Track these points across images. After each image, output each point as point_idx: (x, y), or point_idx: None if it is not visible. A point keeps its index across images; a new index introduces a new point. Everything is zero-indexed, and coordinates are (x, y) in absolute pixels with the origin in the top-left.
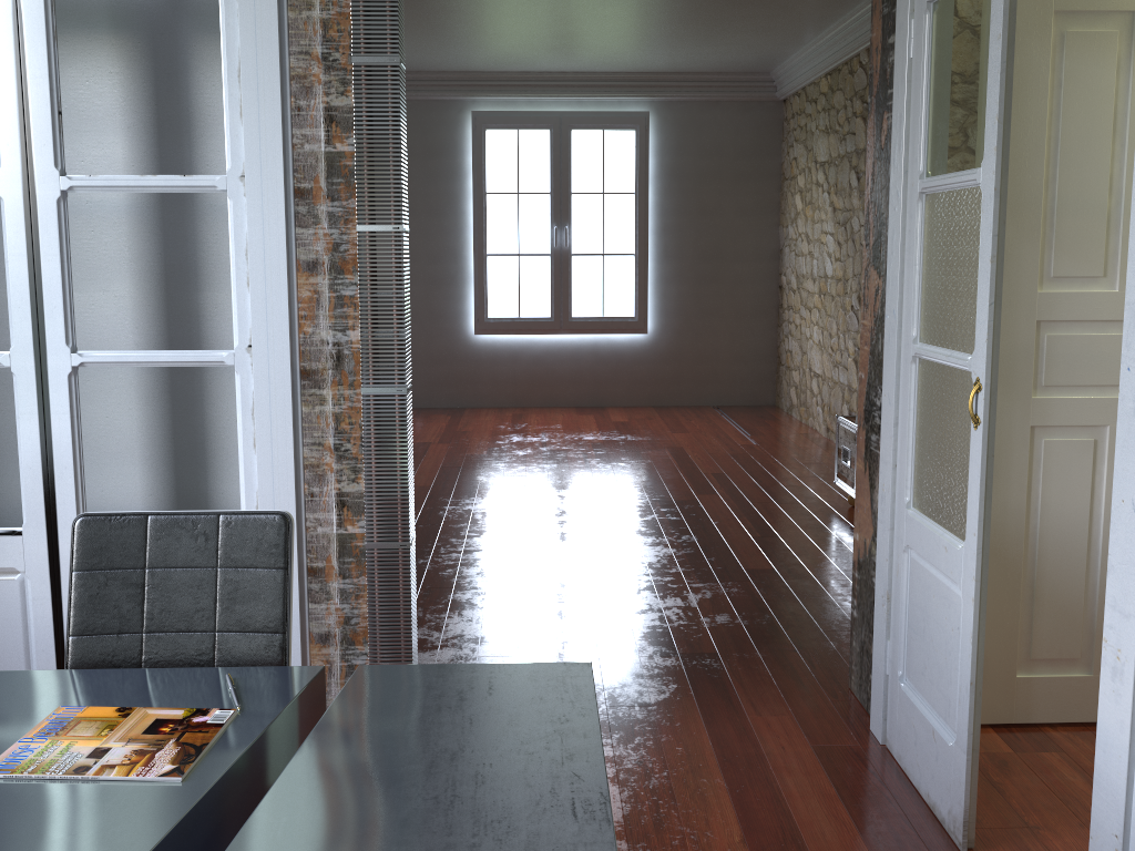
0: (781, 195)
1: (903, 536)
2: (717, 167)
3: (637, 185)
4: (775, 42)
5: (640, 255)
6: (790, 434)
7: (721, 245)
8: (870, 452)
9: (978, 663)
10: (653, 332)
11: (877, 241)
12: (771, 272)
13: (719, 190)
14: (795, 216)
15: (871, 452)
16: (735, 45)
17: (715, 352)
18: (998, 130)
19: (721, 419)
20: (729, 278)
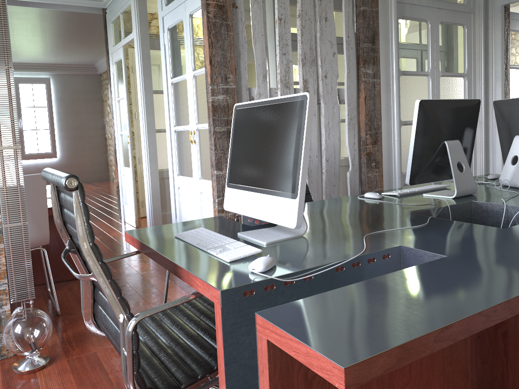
0: (103, 107)
1: (122, 173)
2: (78, 97)
3: (48, 104)
4: (94, 56)
5: (51, 129)
6: (112, 185)
7: (82, 125)
8: (116, 159)
9: (134, 189)
10: (59, 157)
11: (112, 112)
12: (102, 133)
13: (80, 105)
14: (108, 114)
15: (116, 159)
16: (80, 57)
17: (84, 163)
18: (125, 88)
19: (88, 184)
20: (87, 136)
